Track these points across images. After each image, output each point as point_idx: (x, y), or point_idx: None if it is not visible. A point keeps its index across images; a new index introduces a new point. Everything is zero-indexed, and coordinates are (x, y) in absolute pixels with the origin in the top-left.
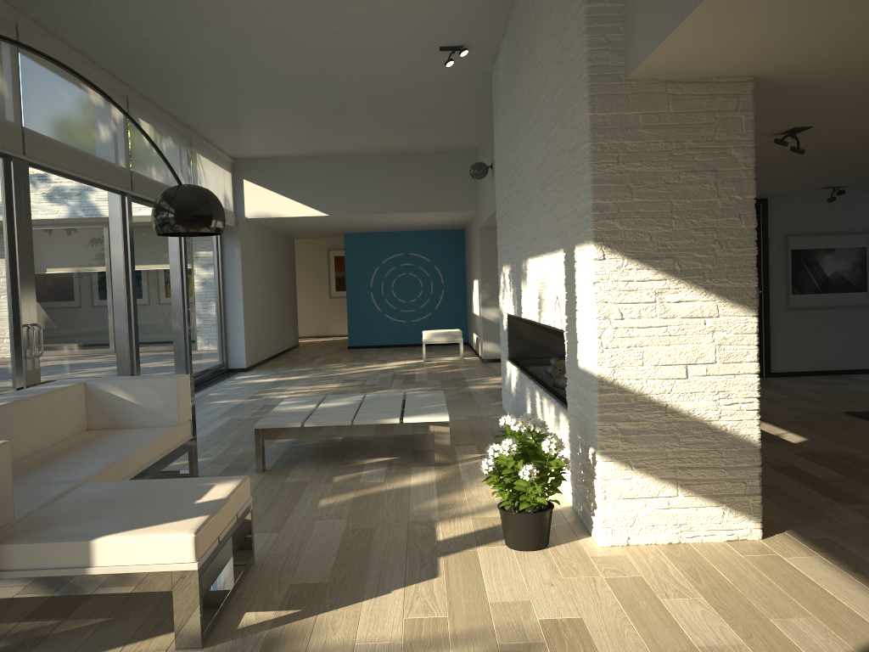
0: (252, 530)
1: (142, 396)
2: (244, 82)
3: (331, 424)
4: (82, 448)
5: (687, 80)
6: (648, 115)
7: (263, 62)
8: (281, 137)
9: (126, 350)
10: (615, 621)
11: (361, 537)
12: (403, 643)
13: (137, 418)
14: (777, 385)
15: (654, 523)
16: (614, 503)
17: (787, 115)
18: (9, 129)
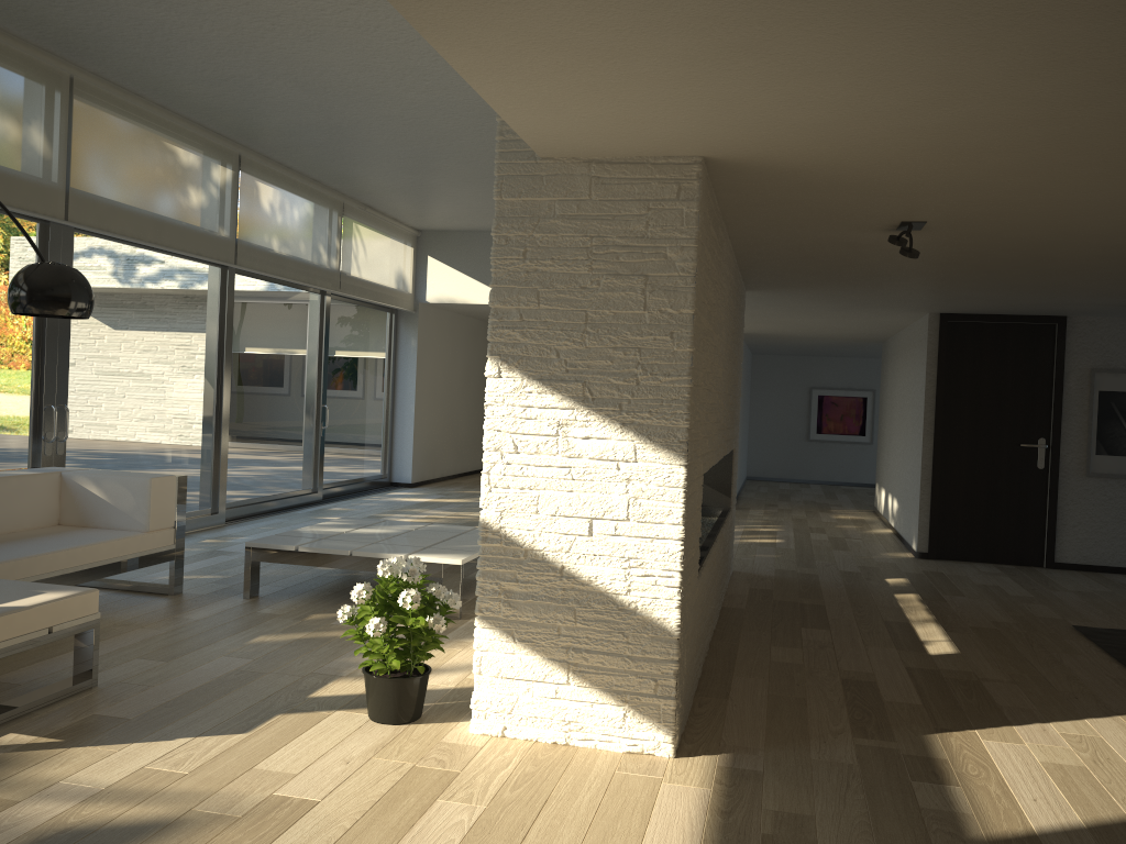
0: (95, 650)
1: (114, 493)
2: (365, 143)
3: (327, 551)
4: (14, 542)
5: (616, 160)
6: (566, 202)
7: (368, 120)
8: (455, 207)
9: (210, 445)
10: (347, 812)
11: (236, 680)
12: (104, 790)
13: (107, 517)
14: (1046, 579)
15: (537, 714)
16: (492, 682)
17: (857, 206)
18: (47, 192)
